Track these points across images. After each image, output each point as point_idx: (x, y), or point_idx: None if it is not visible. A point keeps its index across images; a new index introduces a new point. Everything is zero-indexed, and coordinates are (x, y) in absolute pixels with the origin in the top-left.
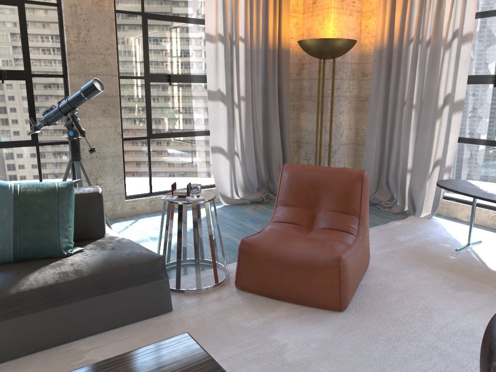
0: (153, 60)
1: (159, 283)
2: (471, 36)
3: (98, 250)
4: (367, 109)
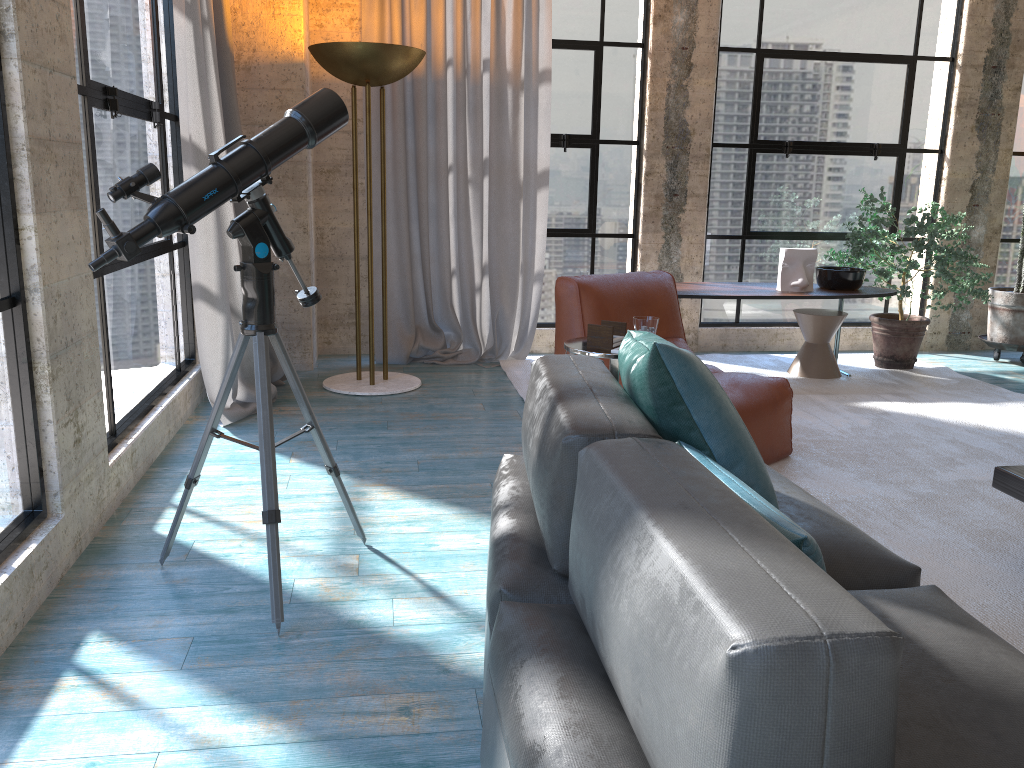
0: (89, 41)
1: None
2: (548, 74)
3: None
4: (340, 189)
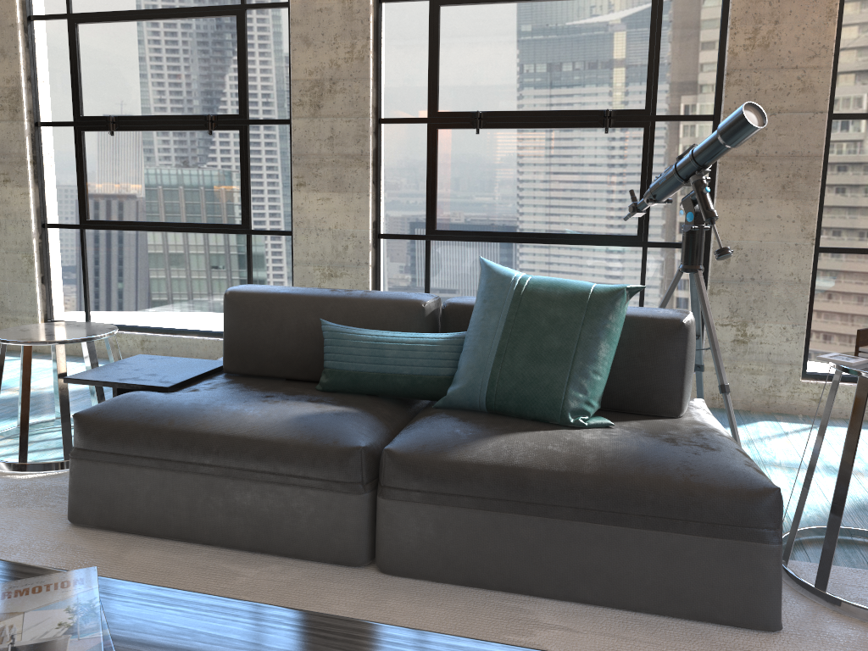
0: None
1: (750, 548)
2: None
3: (638, 434)
4: None
